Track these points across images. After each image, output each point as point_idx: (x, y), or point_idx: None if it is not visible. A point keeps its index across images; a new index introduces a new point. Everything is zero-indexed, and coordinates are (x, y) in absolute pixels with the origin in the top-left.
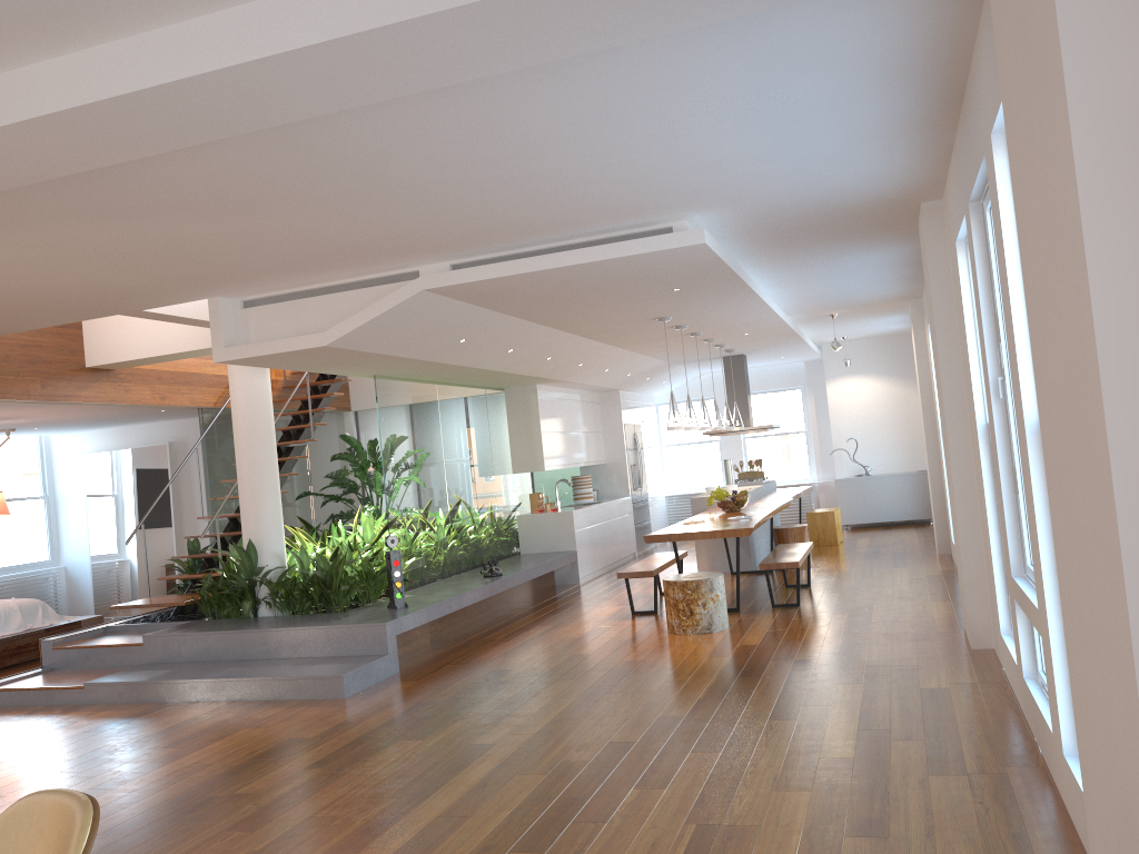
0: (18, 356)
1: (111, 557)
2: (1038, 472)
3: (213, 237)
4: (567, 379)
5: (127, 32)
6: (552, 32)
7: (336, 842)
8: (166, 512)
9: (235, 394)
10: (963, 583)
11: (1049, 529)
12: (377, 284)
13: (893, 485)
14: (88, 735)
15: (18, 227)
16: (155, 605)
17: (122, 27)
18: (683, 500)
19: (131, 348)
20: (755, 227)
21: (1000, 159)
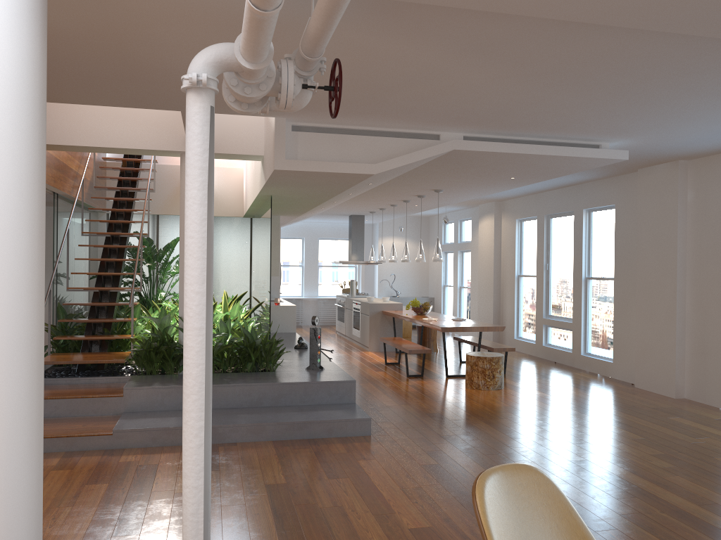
0: None
1: None
2: None
3: (452, 83)
4: (300, 216)
5: None
6: None
7: (691, 528)
8: None
9: None
10: (672, 363)
11: None
12: (405, 137)
13: None
14: (214, 474)
15: (412, 38)
16: (91, 362)
17: None
18: None
19: (88, 136)
20: None
21: None
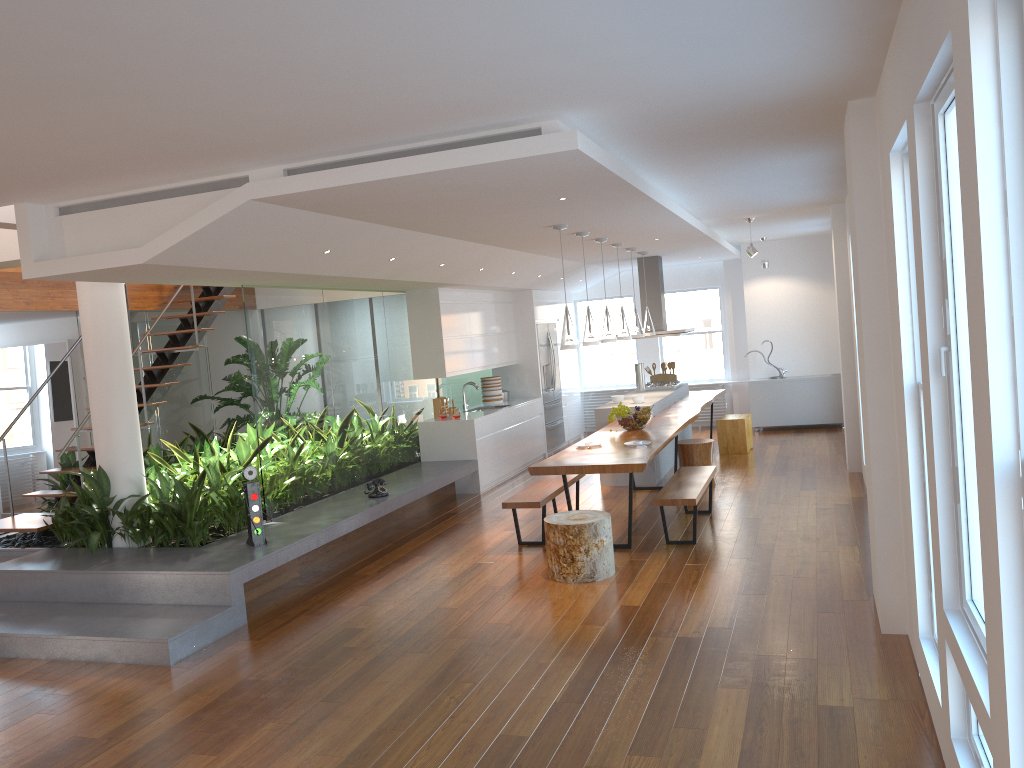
0: None
1: (16, 454)
2: (1010, 540)
3: None
4: (470, 283)
5: None
6: None
7: None
8: (67, 410)
9: (82, 306)
10: (876, 557)
11: (1022, 629)
12: (204, 190)
13: (807, 389)
14: None
15: None
16: (7, 530)
17: None
18: (599, 397)
19: None
20: (647, 128)
21: (981, 35)
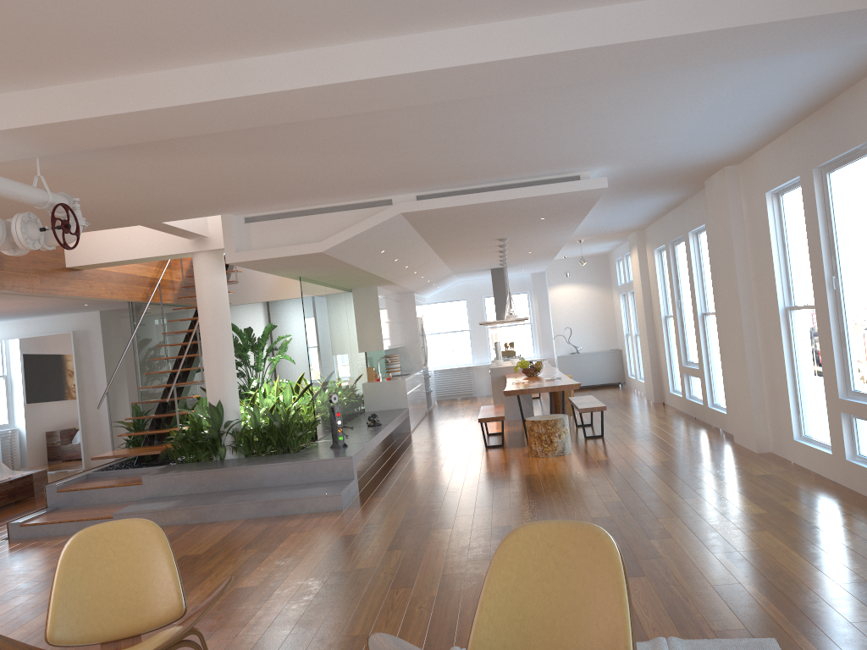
0: (25, 257)
1: (19, 425)
2: None
3: (297, 169)
4: (400, 283)
5: (435, 28)
6: (706, 52)
7: None
8: (70, 387)
9: (202, 289)
10: (750, 411)
11: None
12: (357, 207)
13: (597, 359)
14: None
15: (184, 155)
16: (133, 454)
17: (437, 25)
18: (444, 374)
19: (109, 253)
20: (619, 178)
21: None
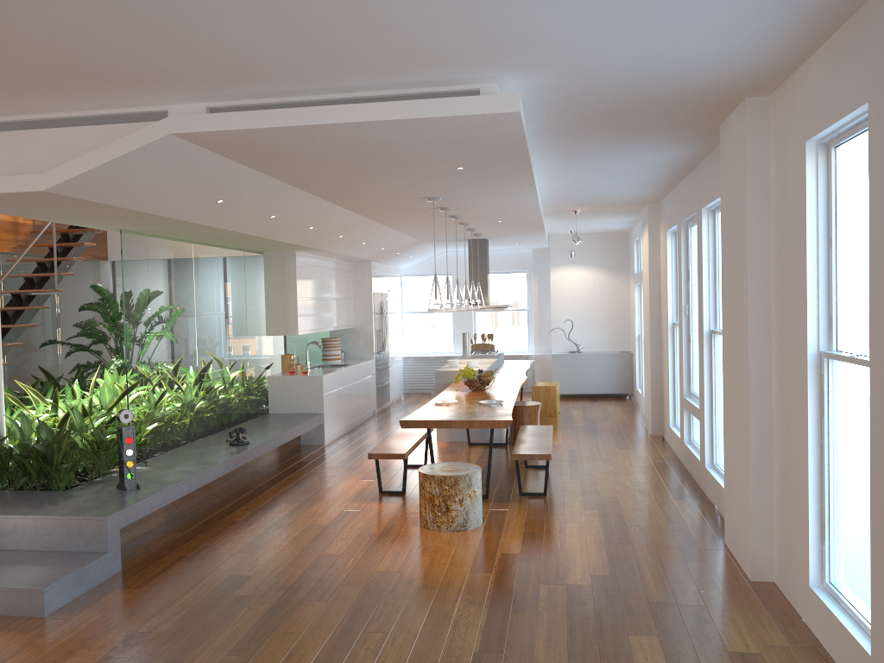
0: None
1: None
2: None
3: None
4: (326, 249)
5: None
6: None
7: None
8: None
9: None
10: (748, 510)
11: None
12: (115, 122)
13: (600, 363)
14: None
15: None
16: None
17: None
18: (417, 362)
19: None
20: (565, 104)
21: None
